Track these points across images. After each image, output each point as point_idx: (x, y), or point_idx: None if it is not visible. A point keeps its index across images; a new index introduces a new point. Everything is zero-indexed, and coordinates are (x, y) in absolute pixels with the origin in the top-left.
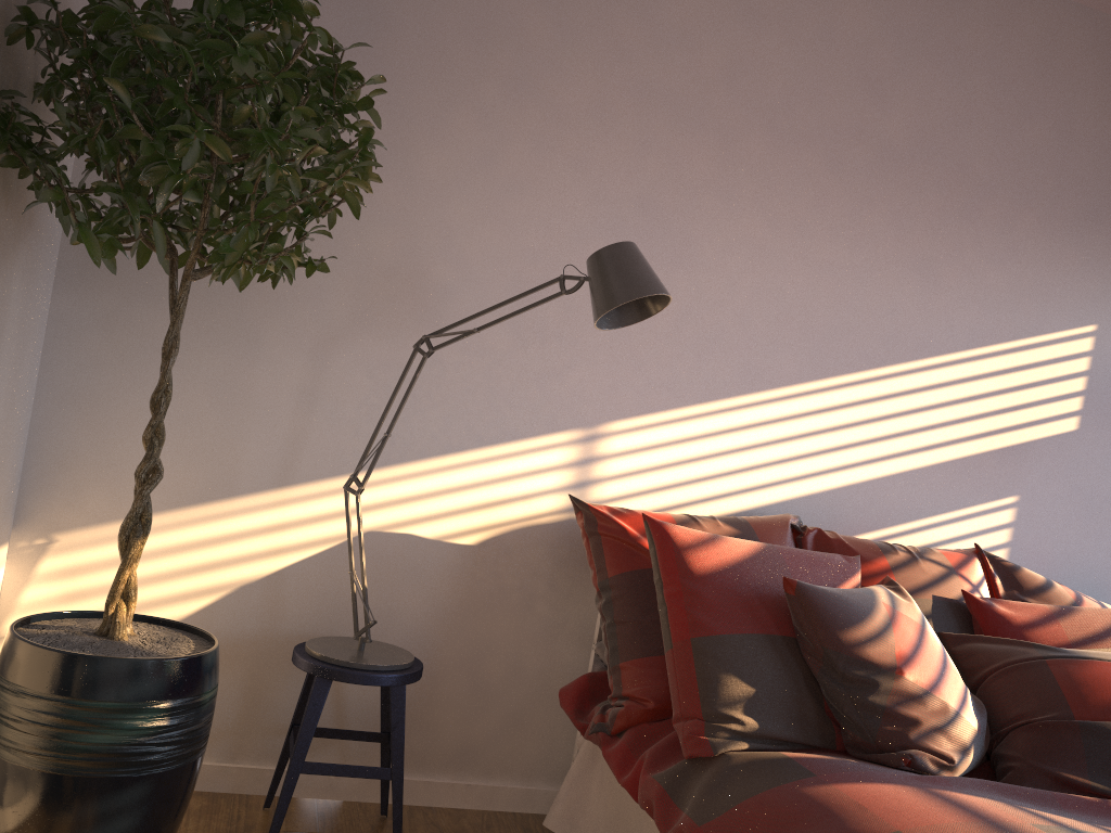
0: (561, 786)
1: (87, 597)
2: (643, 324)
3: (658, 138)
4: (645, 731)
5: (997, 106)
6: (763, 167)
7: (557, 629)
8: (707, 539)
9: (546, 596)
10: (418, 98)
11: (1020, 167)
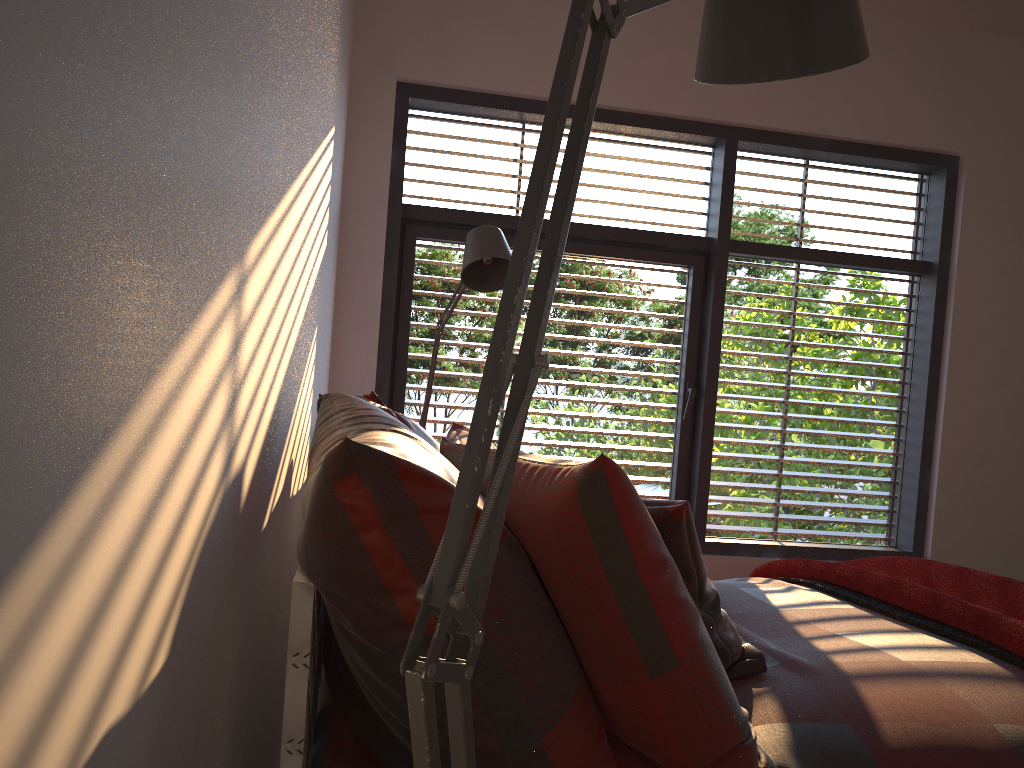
0: None
1: None
2: (270, 17)
3: None
4: None
5: None
6: None
7: (210, 760)
8: None
9: (207, 698)
10: None
11: None
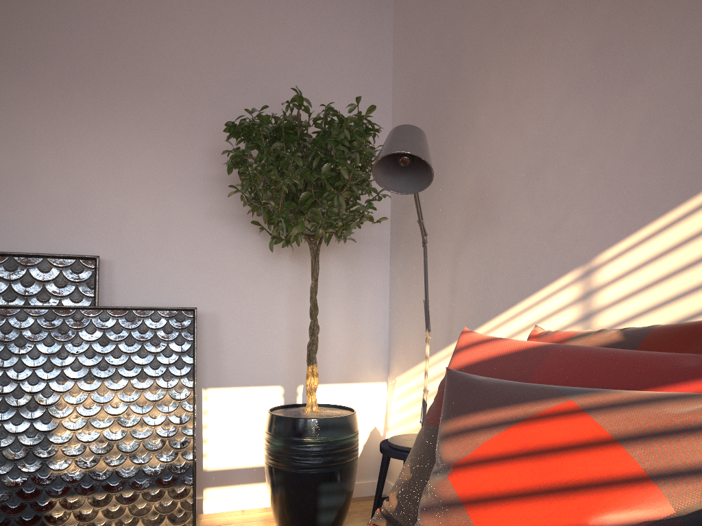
0: None
1: (404, 409)
2: (613, 153)
3: None
4: None
5: None
6: None
7: None
8: (477, 342)
9: None
10: (474, 84)
11: None
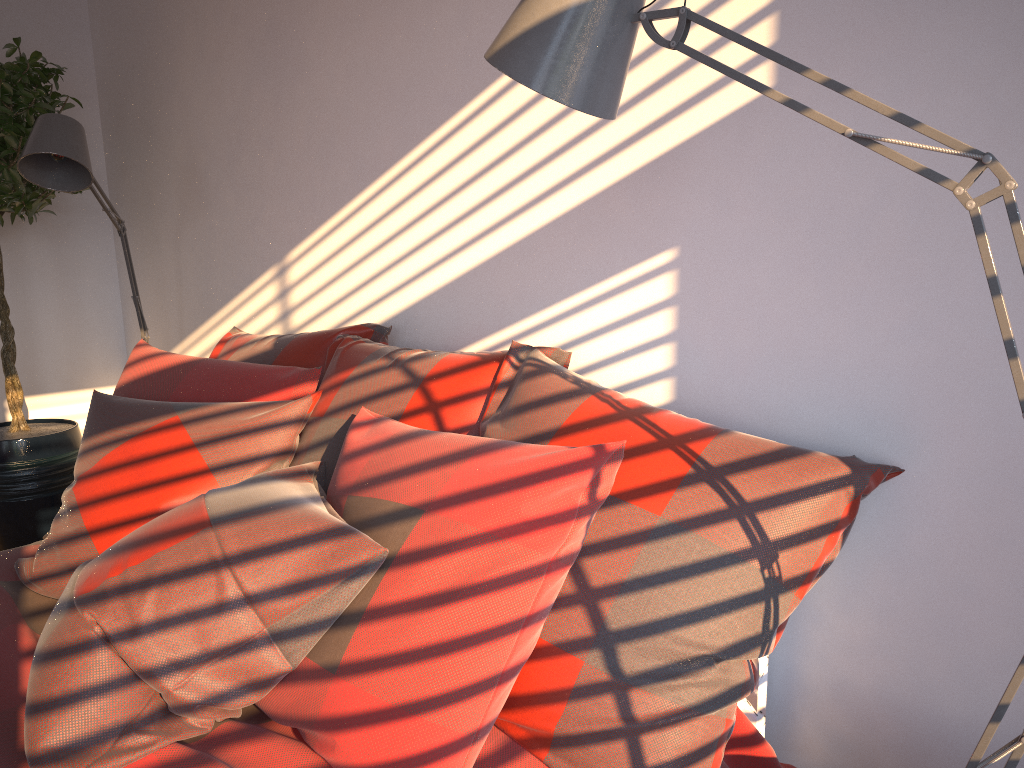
0: None
1: None
2: (289, 149)
3: None
4: None
5: None
6: None
7: None
8: (142, 358)
9: None
10: (172, 26)
11: None
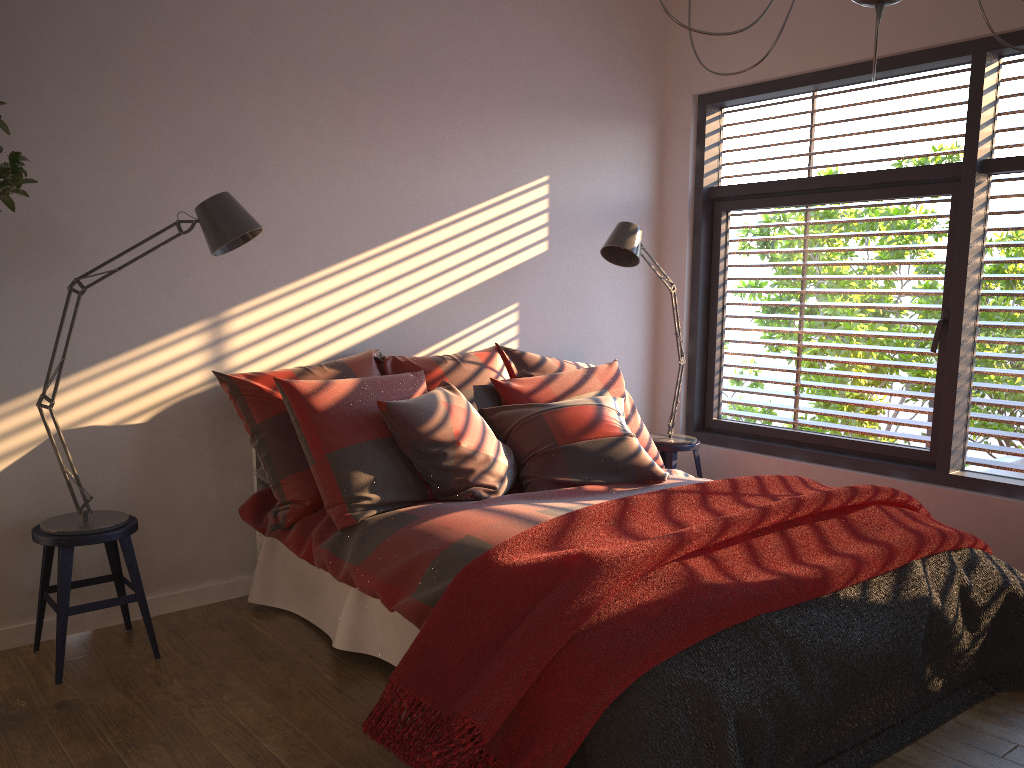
0: (255, 573)
1: None
2: None
3: (216, 82)
4: (308, 520)
5: (459, 26)
6: (301, 95)
7: (224, 467)
8: (322, 385)
9: (210, 446)
10: (7, 74)
11: (481, 69)
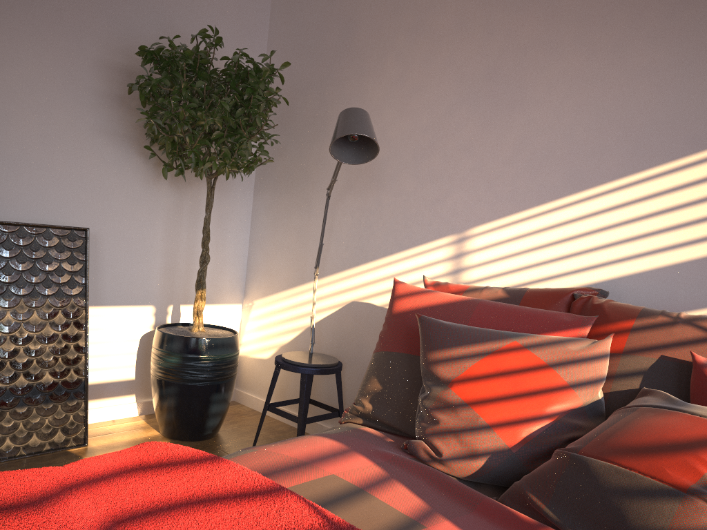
0: None
1: (262, 329)
2: (492, 156)
3: (497, 24)
4: None
5: None
6: (579, 11)
7: None
8: (416, 292)
9: None
10: (369, 60)
11: None
